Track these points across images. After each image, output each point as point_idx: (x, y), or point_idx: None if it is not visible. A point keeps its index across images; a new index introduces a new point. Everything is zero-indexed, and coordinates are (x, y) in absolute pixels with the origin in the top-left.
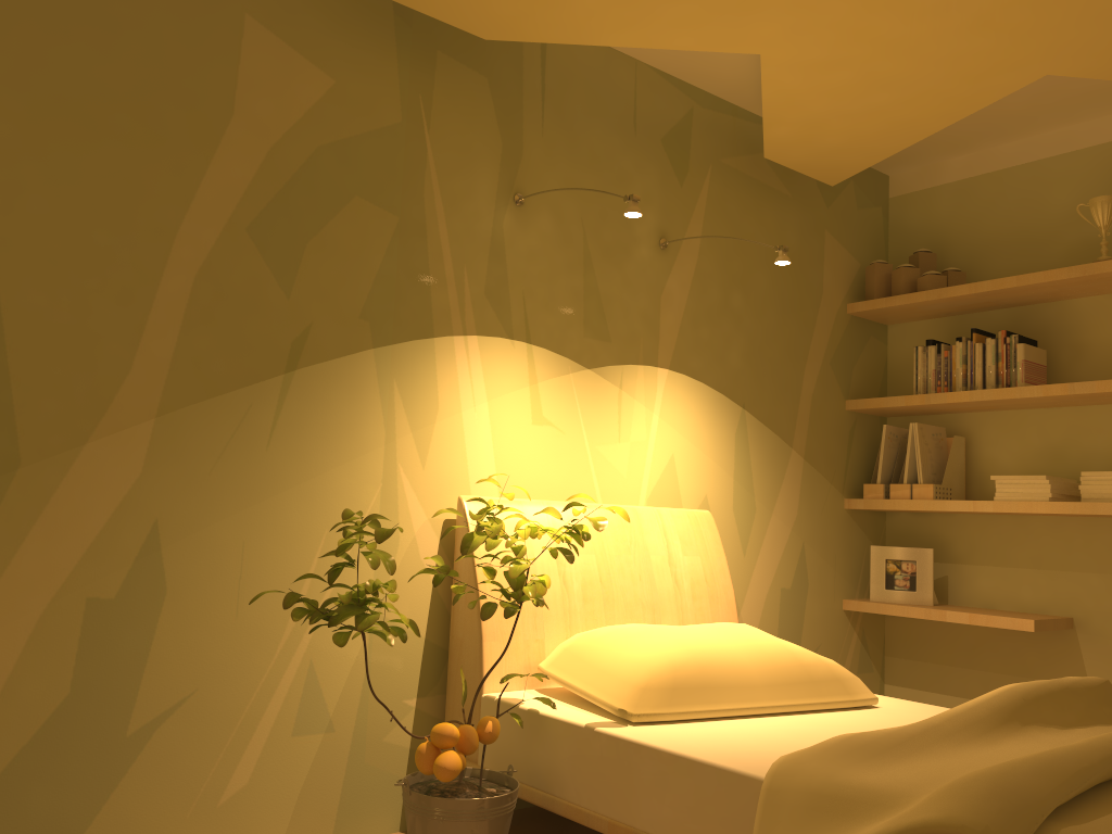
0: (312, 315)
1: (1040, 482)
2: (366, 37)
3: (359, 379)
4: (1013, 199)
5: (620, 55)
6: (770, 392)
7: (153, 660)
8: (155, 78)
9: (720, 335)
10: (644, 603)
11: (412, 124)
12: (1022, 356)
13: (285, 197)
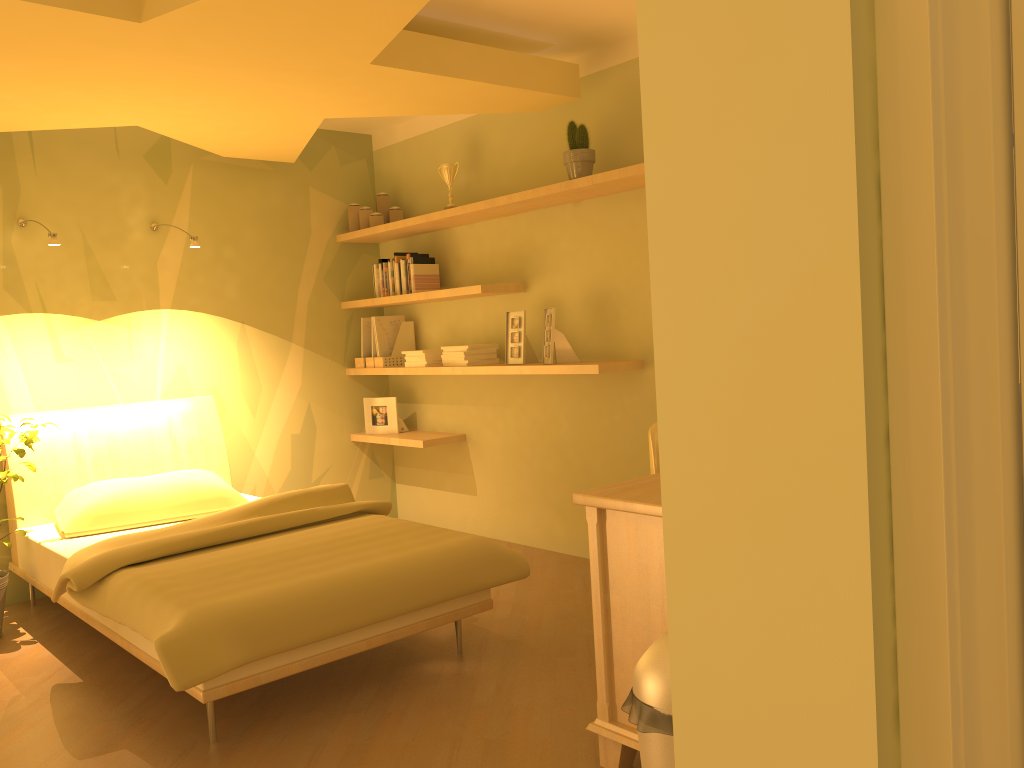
0: None
1: (422, 355)
2: None
3: None
4: (426, 156)
5: None
6: (267, 308)
7: None
8: None
9: (215, 278)
10: (146, 462)
11: None
12: (413, 272)
13: None
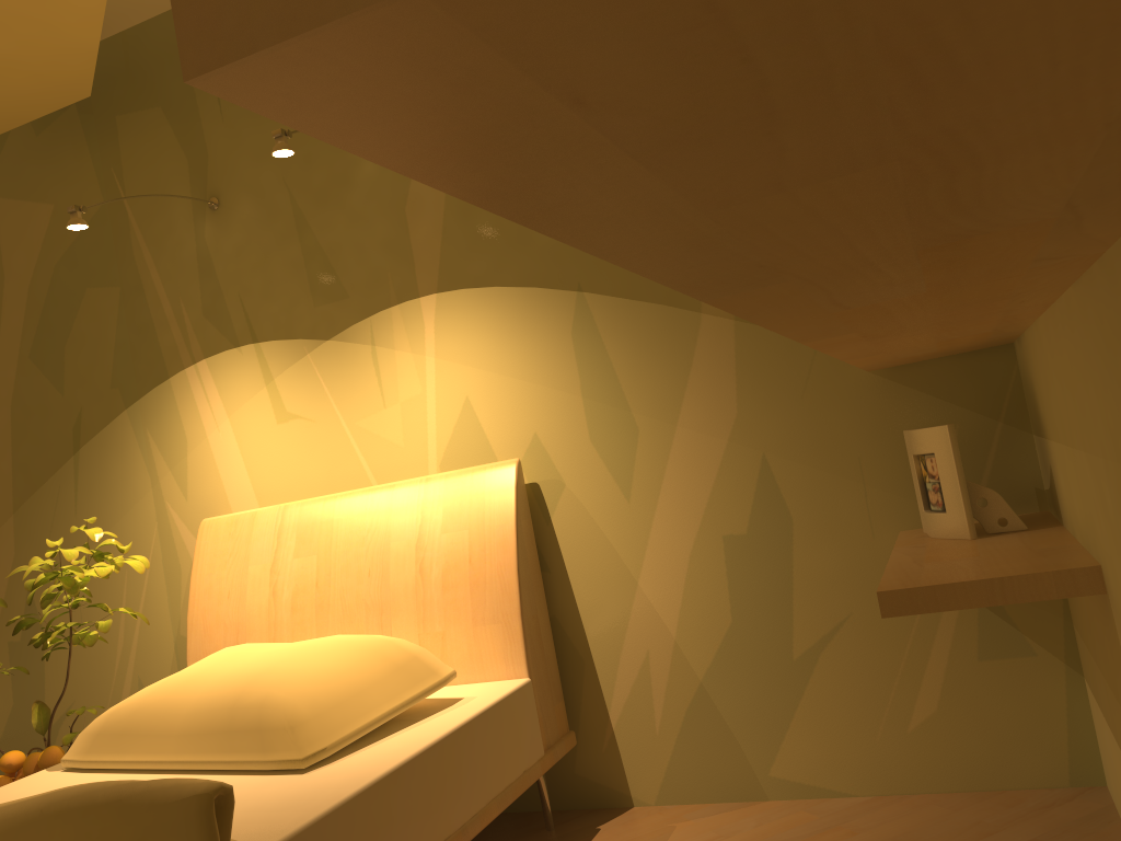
0: (80, 401)
1: None
2: (65, 151)
3: (122, 439)
4: None
5: None
6: None
7: (48, 681)
8: None
9: None
10: (370, 603)
11: (111, 198)
12: None
13: (44, 318)
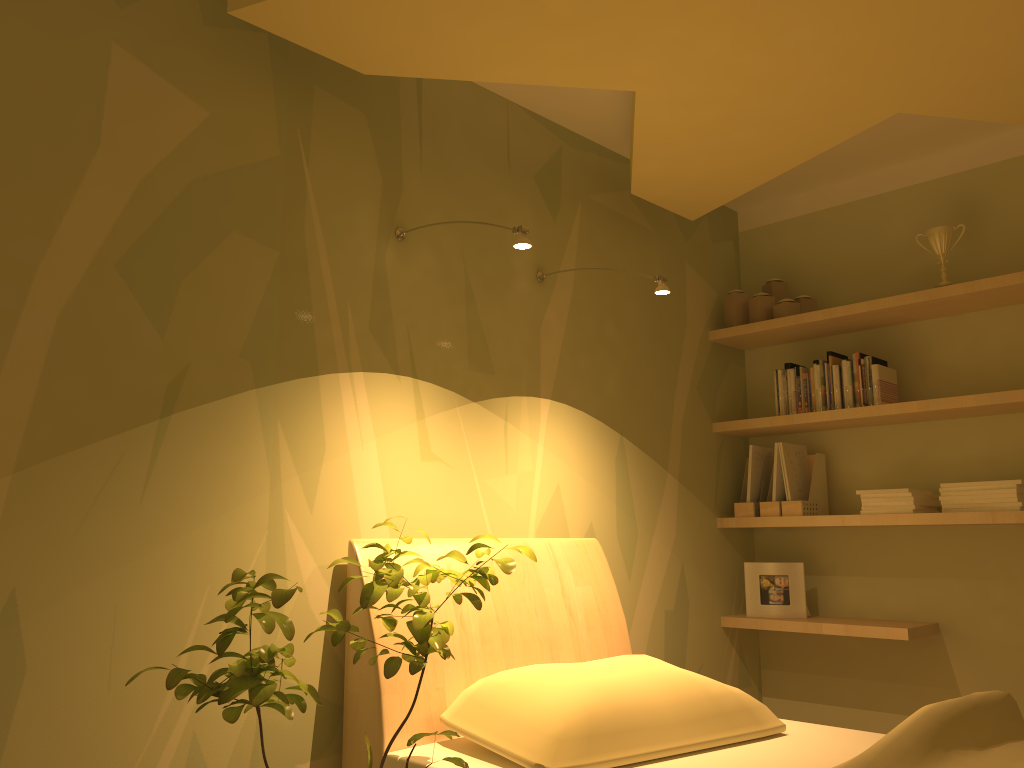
0: (189, 355)
1: (903, 495)
2: (241, 70)
3: (241, 421)
4: (854, 231)
5: (492, 95)
6: (645, 418)
7: (10, 751)
8: (12, 105)
9: (597, 364)
10: (541, 638)
11: (290, 158)
12: (877, 376)
13: (157, 231)
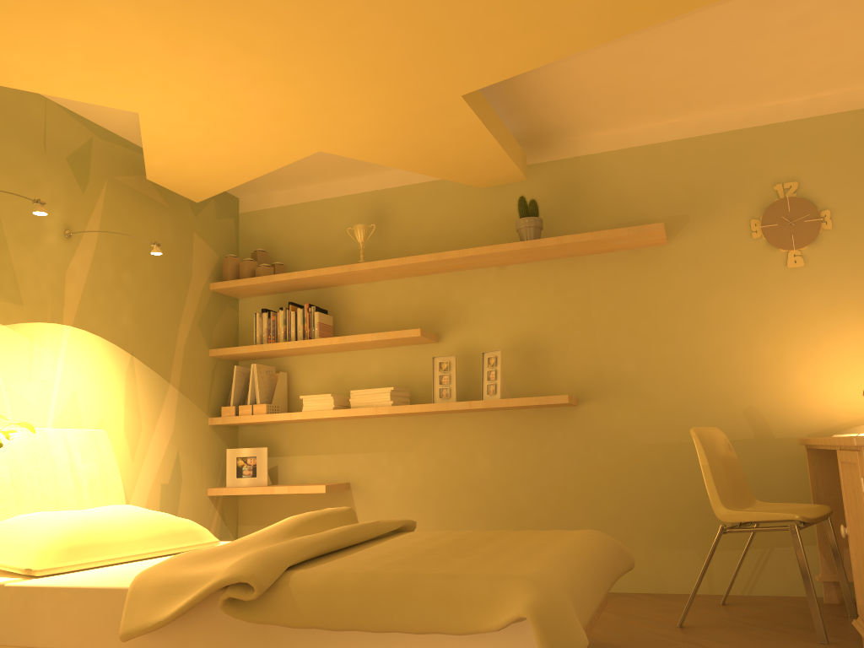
0: None
1: (328, 398)
2: None
3: None
4: (314, 221)
5: (33, 93)
6: (153, 343)
7: None
8: None
9: (114, 302)
10: (50, 499)
11: None
12: (318, 320)
13: None
